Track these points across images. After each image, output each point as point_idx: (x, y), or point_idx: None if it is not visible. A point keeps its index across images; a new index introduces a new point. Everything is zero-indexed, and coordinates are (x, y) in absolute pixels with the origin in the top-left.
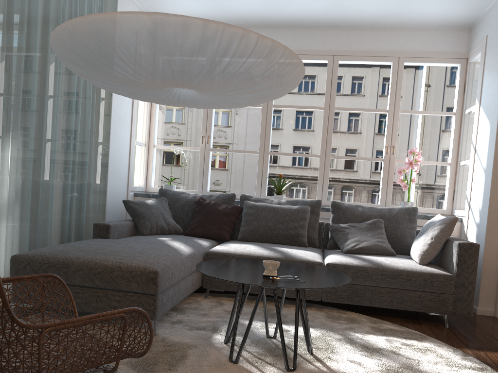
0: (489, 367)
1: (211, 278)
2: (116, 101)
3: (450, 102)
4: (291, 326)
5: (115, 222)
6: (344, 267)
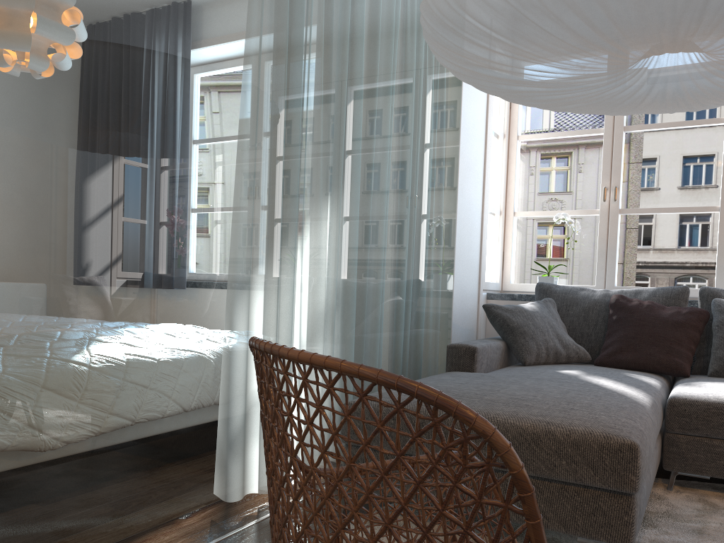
0: None
1: (682, 451)
2: (465, 138)
3: None
4: None
5: (481, 343)
6: None
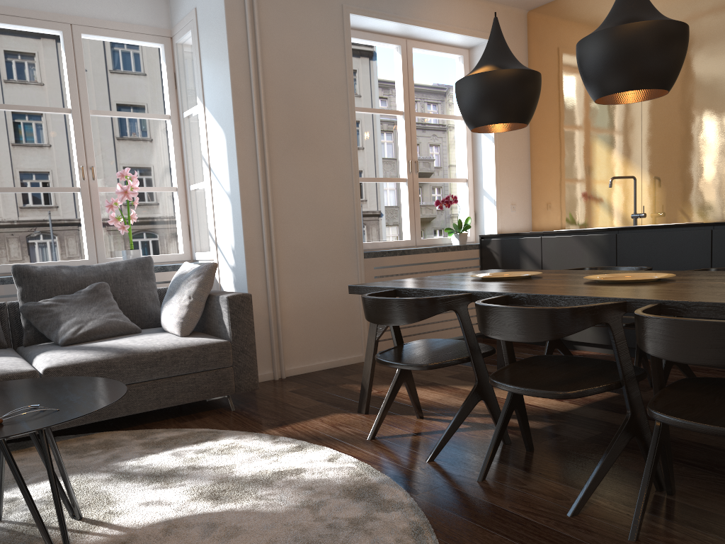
0: (305, 442)
1: None
2: None
3: (116, 96)
4: (15, 489)
5: None
6: (76, 368)
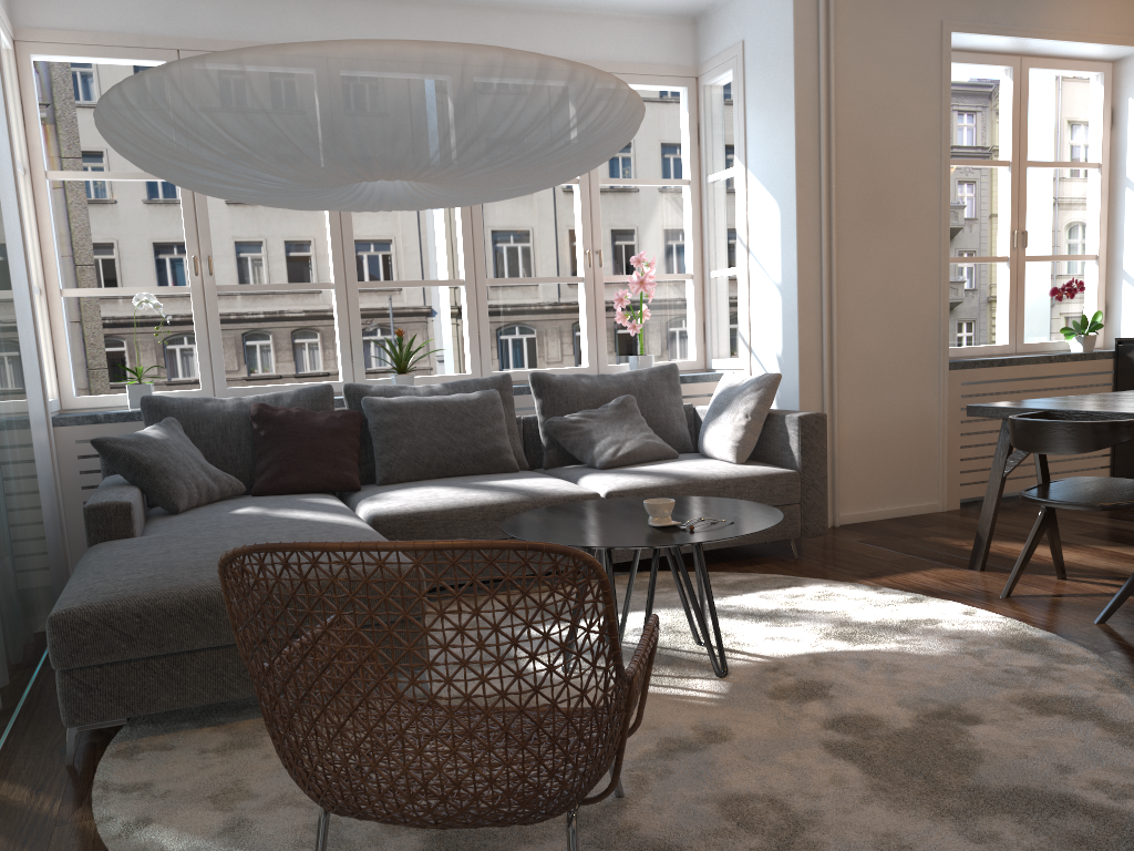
0: (919, 594)
1: None
2: (2, 186)
3: None
4: None
5: (125, 495)
6: (637, 493)
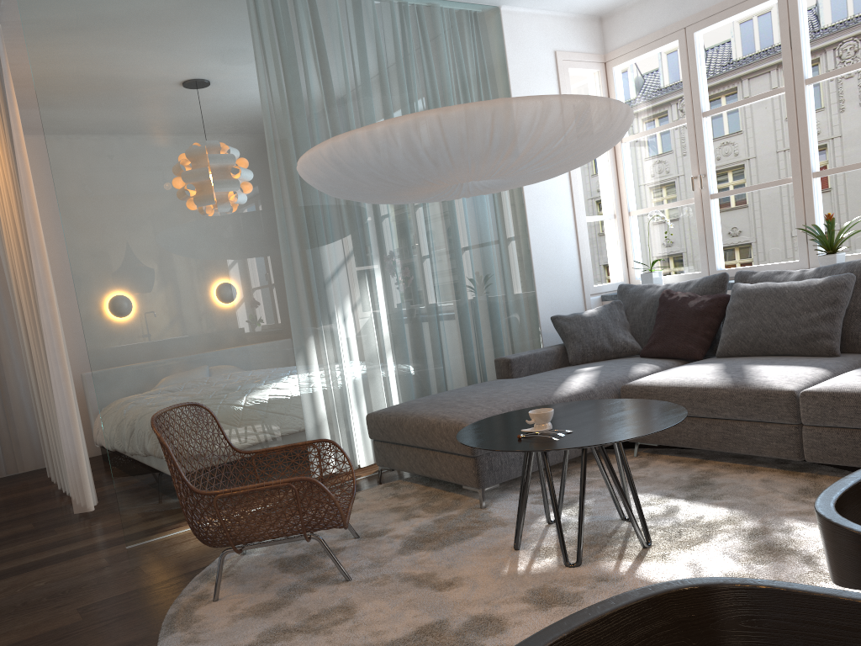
0: None
1: None
2: None
3: None
4: (695, 504)
5: (525, 353)
6: (832, 397)
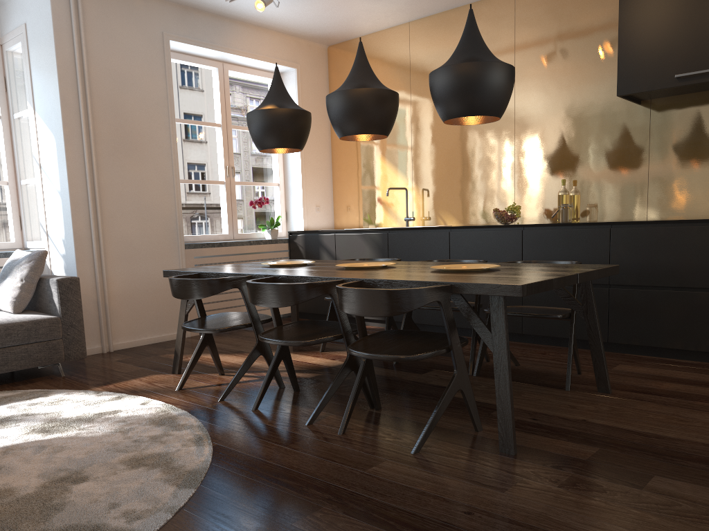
0: (124, 394)
1: None
2: None
3: None
4: None
5: None
6: None
